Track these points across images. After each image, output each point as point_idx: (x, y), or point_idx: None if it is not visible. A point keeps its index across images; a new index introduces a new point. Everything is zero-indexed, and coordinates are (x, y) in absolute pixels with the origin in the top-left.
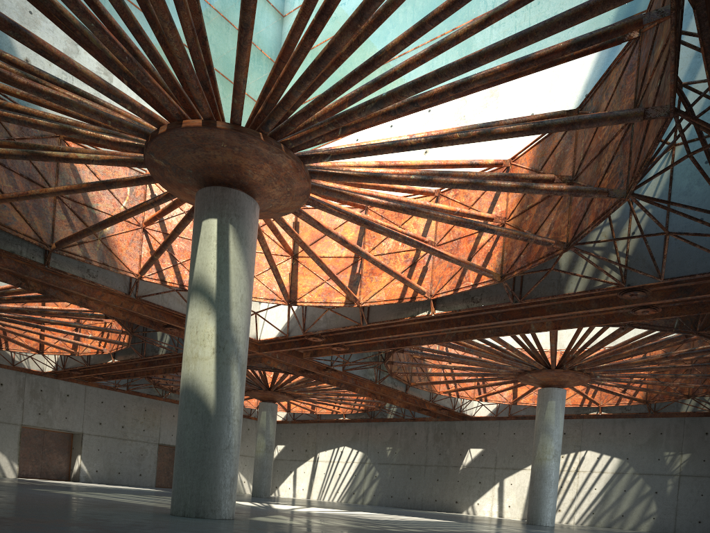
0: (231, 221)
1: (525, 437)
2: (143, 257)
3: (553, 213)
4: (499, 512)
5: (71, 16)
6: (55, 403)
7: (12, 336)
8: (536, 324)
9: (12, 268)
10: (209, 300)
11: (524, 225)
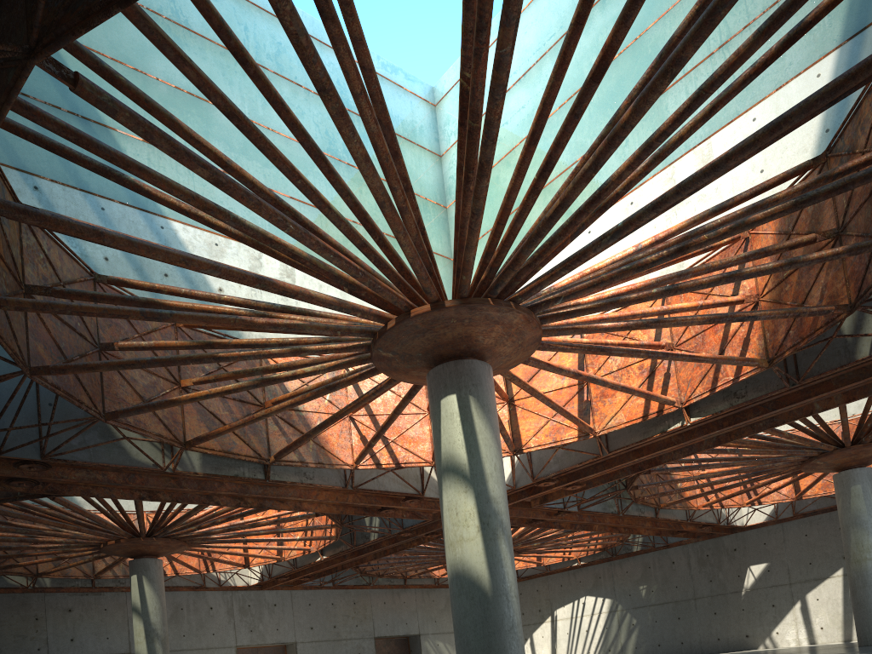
0: (469, 391)
1: (823, 536)
2: (355, 445)
3: (822, 274)
4: (809, 638)
5: (300, 251)
6: (264, 616)
7: (216, 556)
8: (820, 401)
9: (233, 490)
10: (463, 477)
11: (785, 296)
